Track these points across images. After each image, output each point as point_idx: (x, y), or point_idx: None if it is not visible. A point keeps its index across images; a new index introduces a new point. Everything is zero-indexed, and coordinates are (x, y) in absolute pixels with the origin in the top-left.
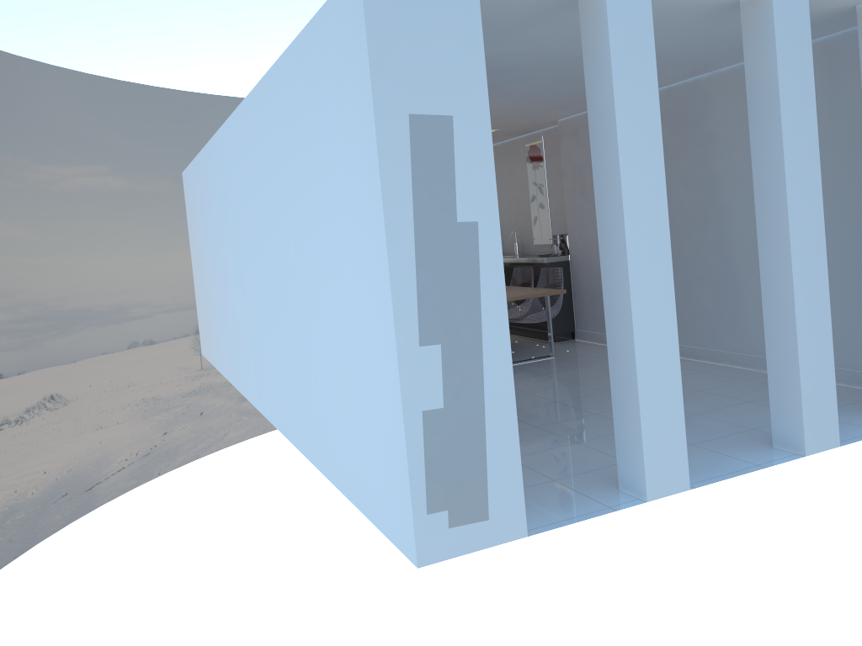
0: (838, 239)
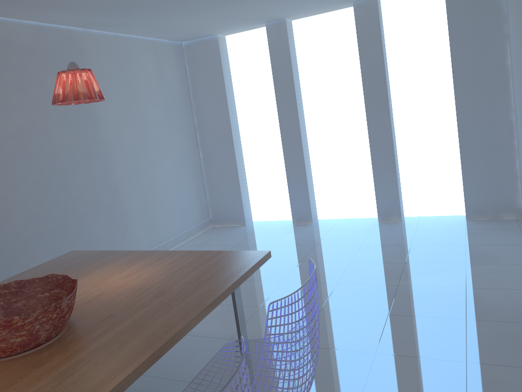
0: (171, 157)
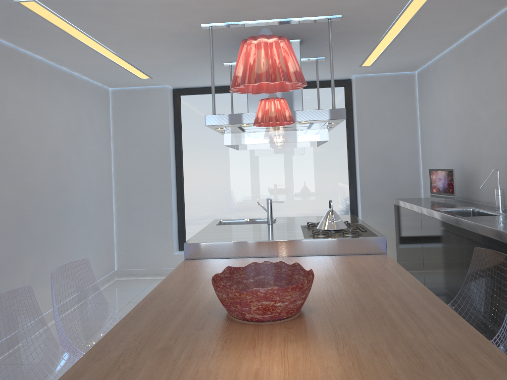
0: None
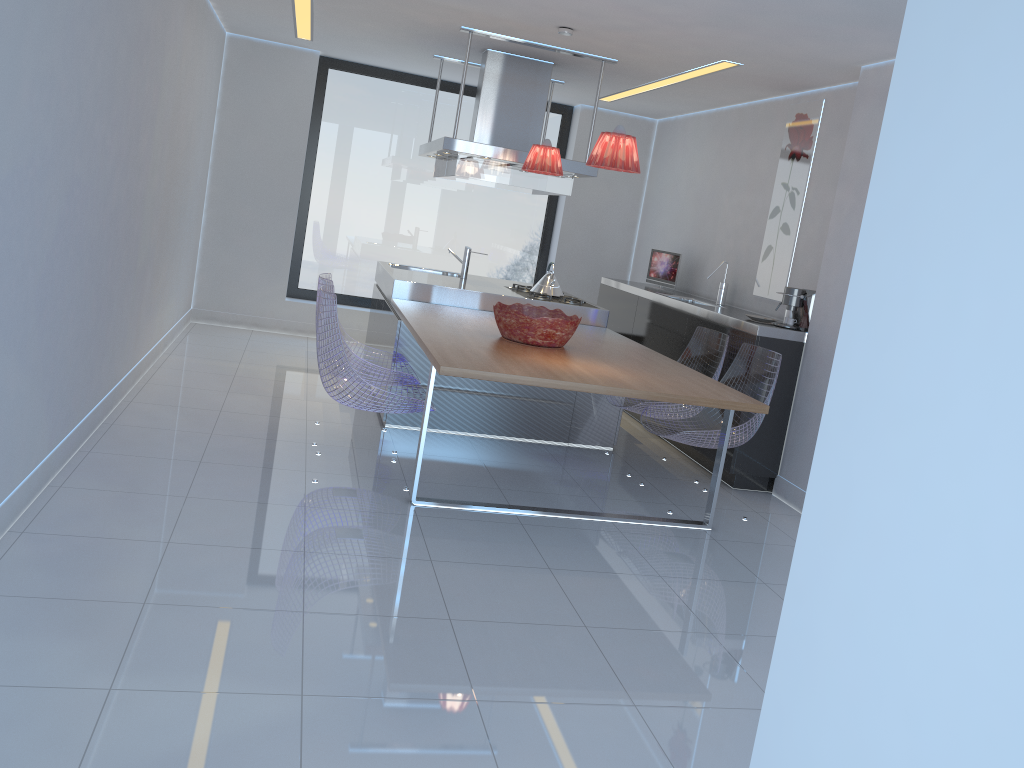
0: None
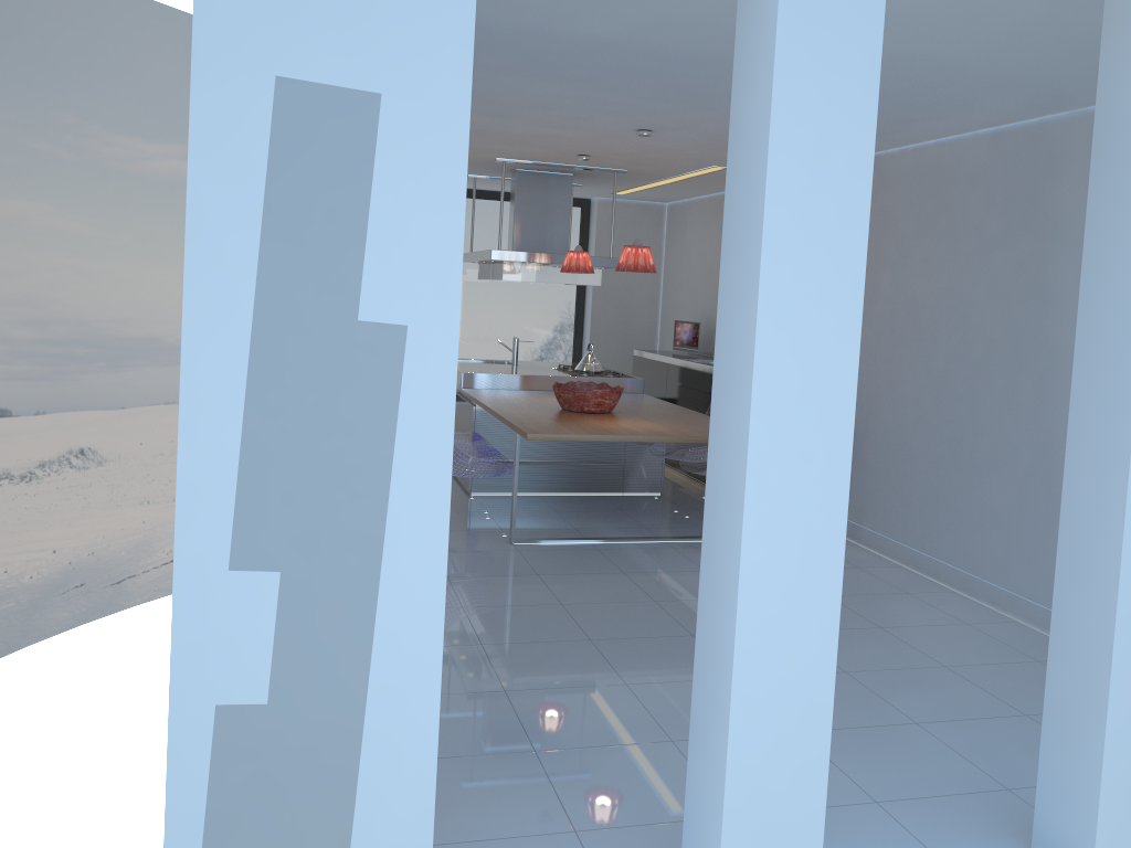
0: None
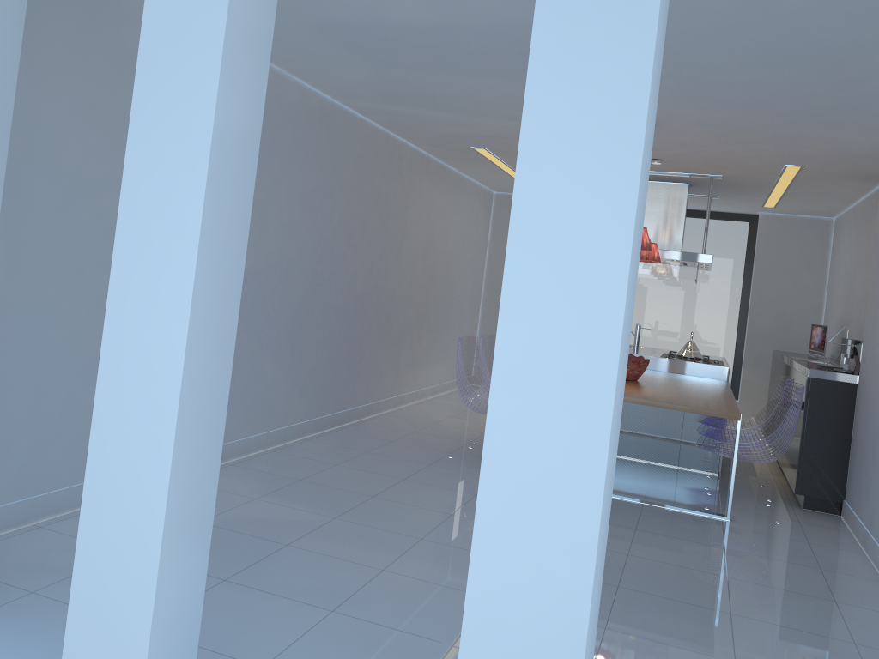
0: None
